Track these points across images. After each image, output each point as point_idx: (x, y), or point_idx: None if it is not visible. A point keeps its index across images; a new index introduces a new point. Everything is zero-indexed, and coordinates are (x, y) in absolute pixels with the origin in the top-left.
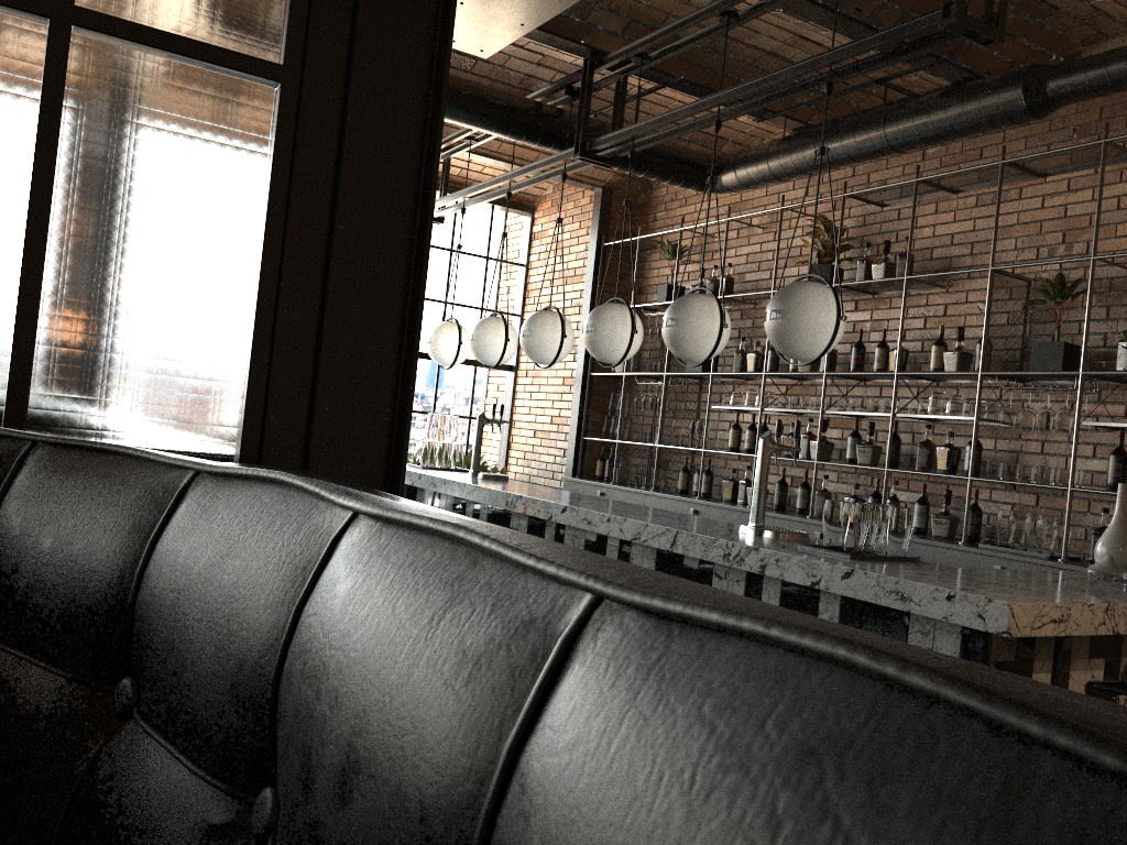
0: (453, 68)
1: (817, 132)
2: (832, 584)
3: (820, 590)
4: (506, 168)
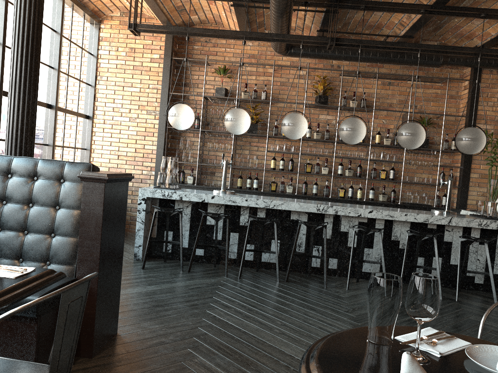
0: None
1: None
2: None
3: (497, 231)
4: None
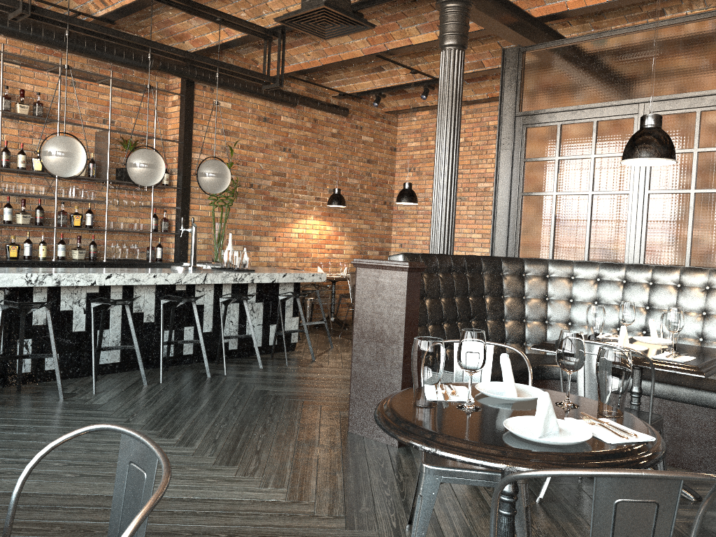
0: None
1: None
2: (279, 280)
3: (248, 284)
4: None
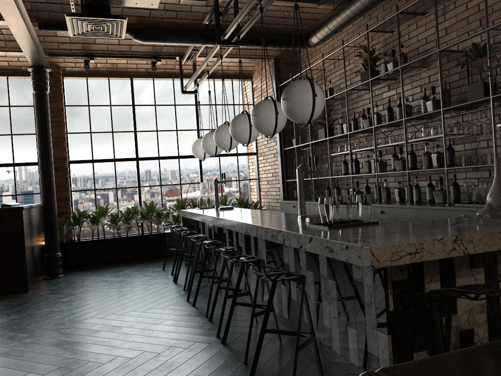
0: (168, 18)
1: (343, 2)
2: (306, 246)
3: None
4: (231, 61)
